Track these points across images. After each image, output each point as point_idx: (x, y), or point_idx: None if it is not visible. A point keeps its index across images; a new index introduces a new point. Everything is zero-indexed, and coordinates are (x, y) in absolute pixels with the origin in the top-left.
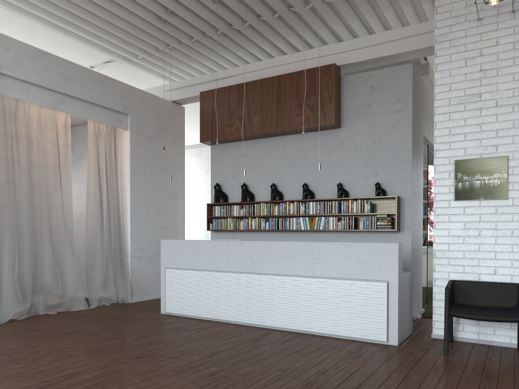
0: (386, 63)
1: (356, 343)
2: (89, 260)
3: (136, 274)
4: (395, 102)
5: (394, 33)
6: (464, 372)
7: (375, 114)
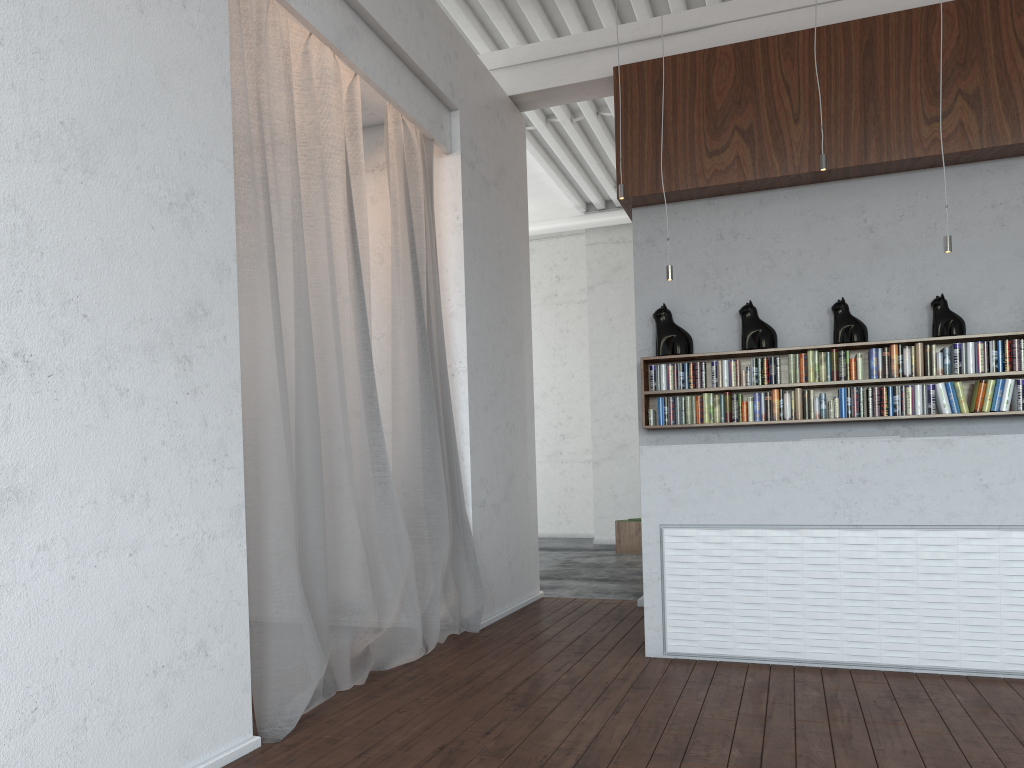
0: None
1: None
2: (404, 514)
3: (481, 552)
4: None
5: None
6: None
7: None
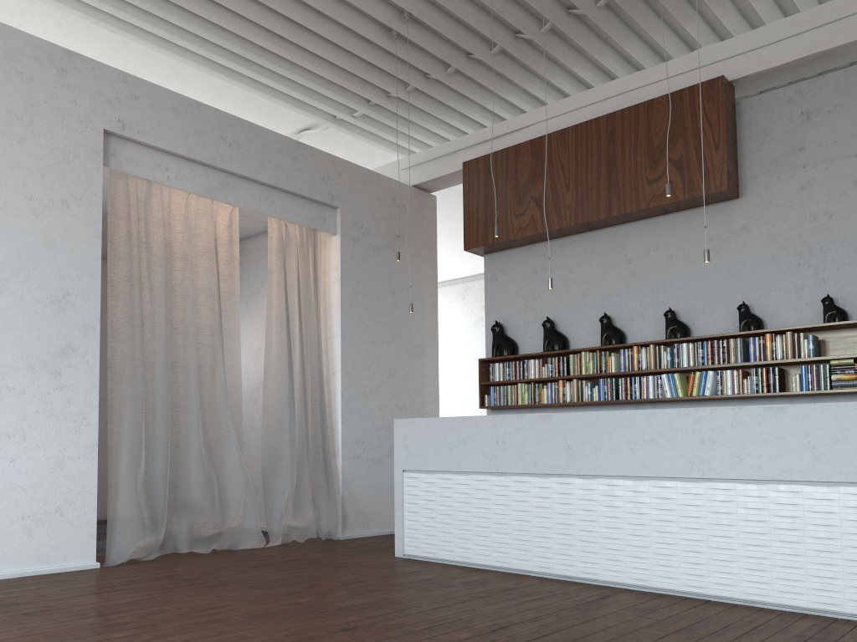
0: (832, 66)
1: (810, 619)
2: (269, 459)
3: (352, 488)
4: (856, 134)
5: (848, 2)
6: None
7: (813, 163)
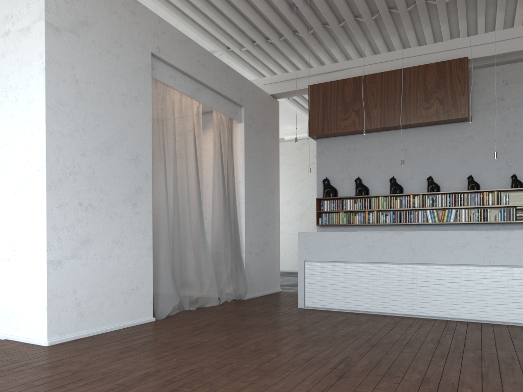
0: (515, 58)
1: None
2: (215, 254)
3: (249, 270)
4: None
5: None
6: None
7: (508, 107)
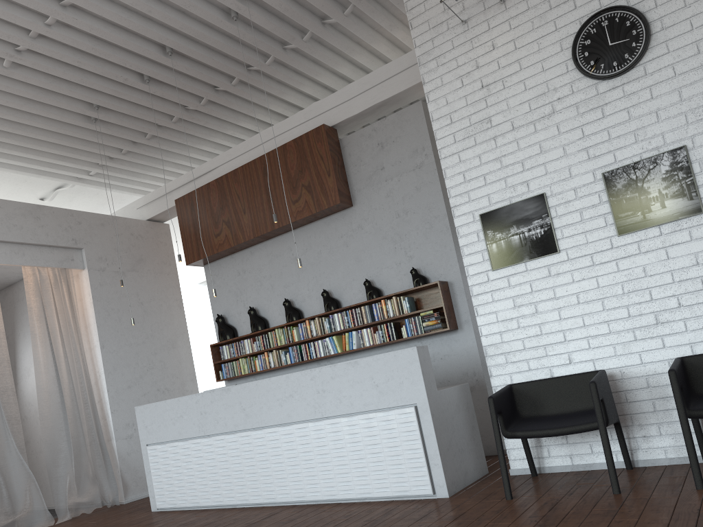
0: (394, 109)
1: (390, 504)
2: (51, 454)
3: (129, 462)
4: (411, 155)
5: (389, 68)
6: (514, 522)
7: (391, 177)
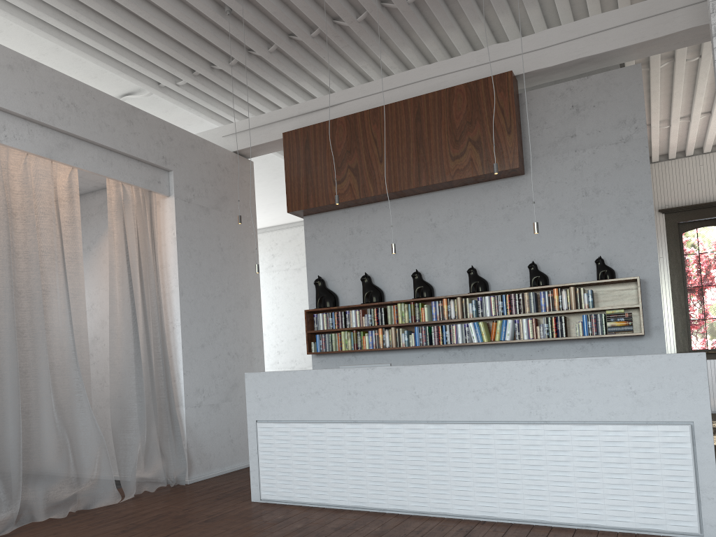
0: (591, 69)
1: None
2: (118, 415)
3: (195, 434)
4: (616, 126)
5: (607, 18)
6: None
7: (583, 148)
